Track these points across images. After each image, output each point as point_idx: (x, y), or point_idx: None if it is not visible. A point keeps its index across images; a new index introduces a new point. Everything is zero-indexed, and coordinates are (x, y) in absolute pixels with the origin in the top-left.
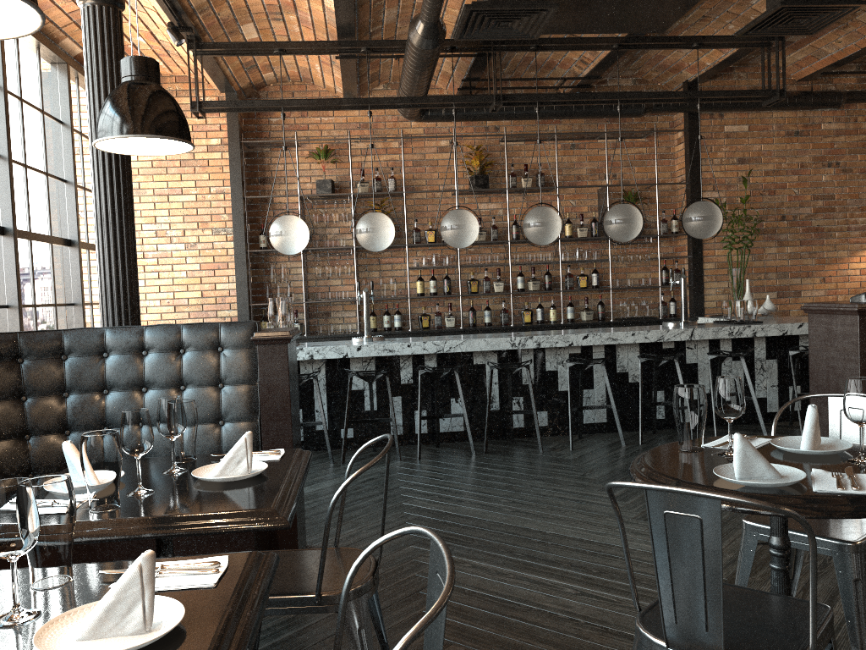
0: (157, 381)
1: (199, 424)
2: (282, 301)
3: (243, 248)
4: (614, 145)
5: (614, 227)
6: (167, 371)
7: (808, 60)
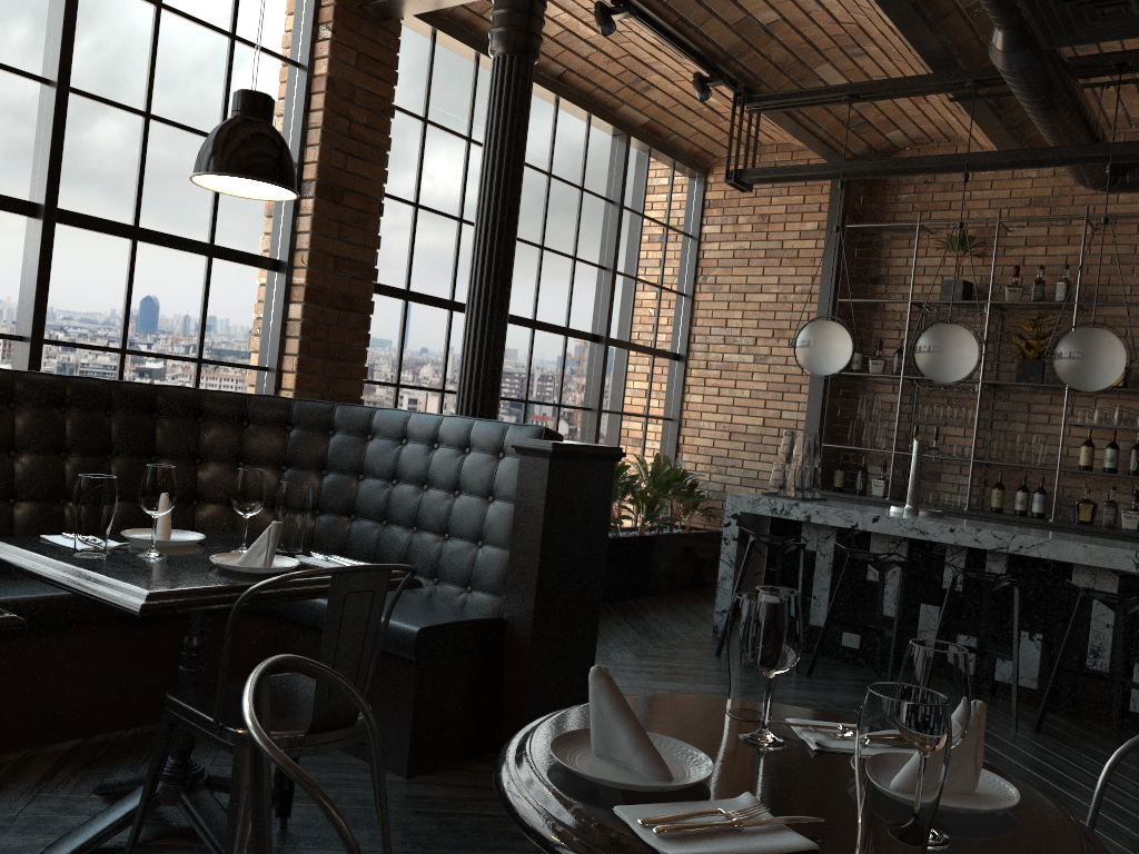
0: (435, 480)
1: (458, 539)
2: (798, 437)
3: None
4: None
5: None
6: (446, 471)
7: None
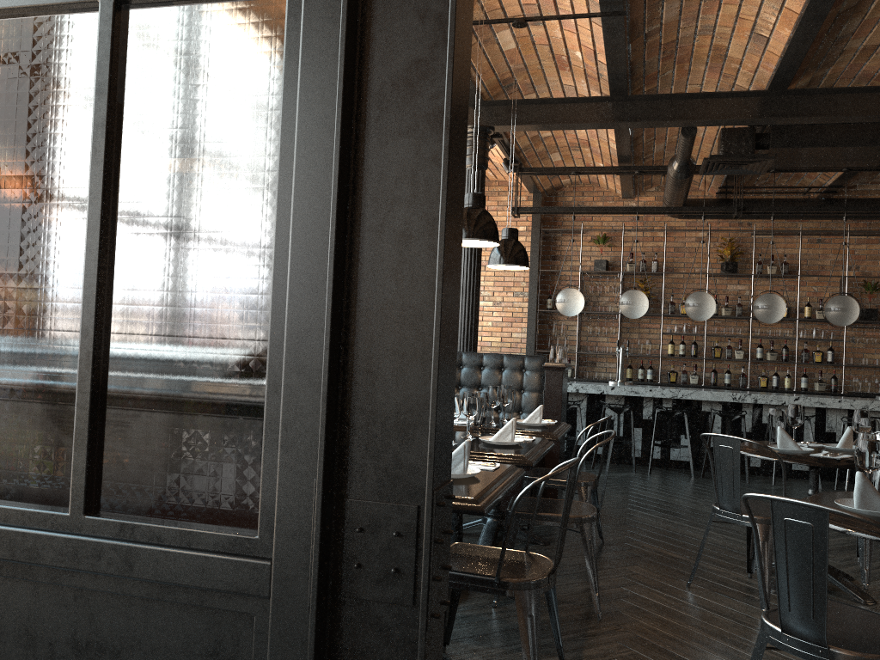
0: (488, 384)
1: None
2: (560, 349)
3: (534, 308)
4: (859, 241)
5: (832, 313)
6: (494, 380)
7: None
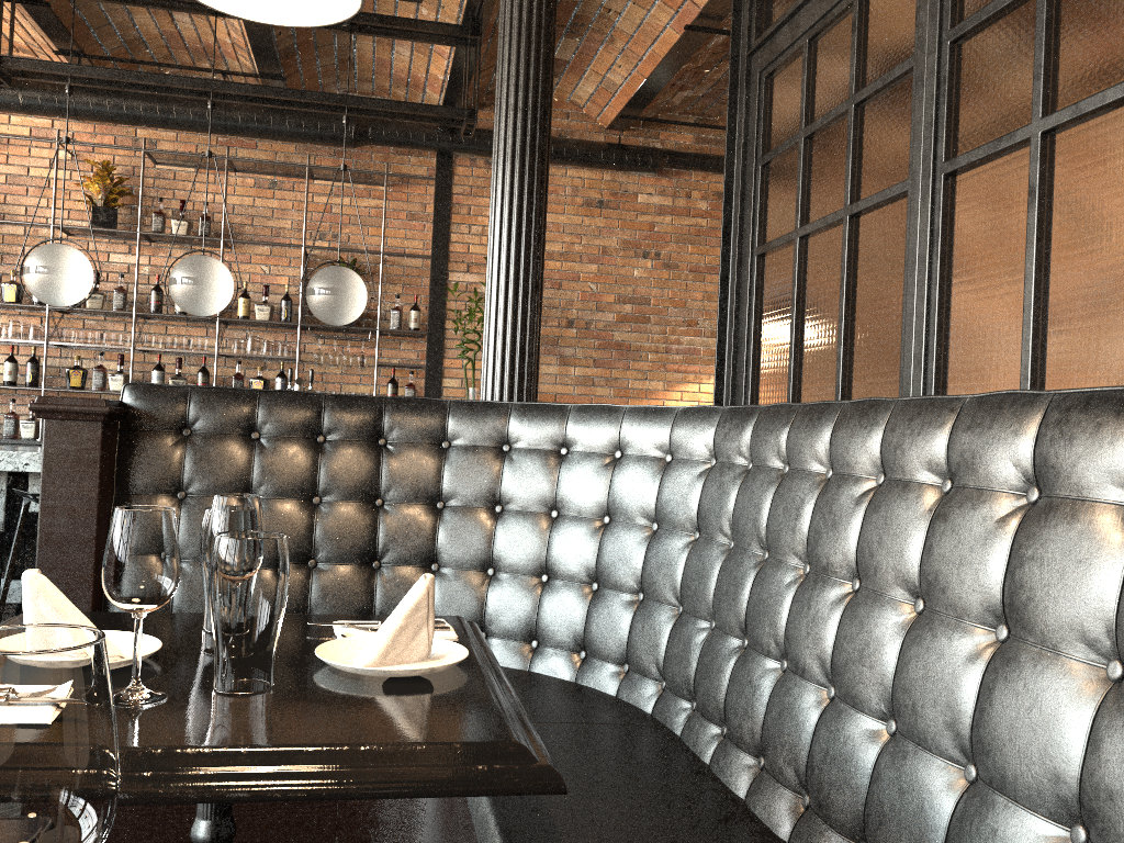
0: None
1: None
2: None
3: None
4: (339, 192)
5: (175, 289)
6: None
7: (602, 95)
